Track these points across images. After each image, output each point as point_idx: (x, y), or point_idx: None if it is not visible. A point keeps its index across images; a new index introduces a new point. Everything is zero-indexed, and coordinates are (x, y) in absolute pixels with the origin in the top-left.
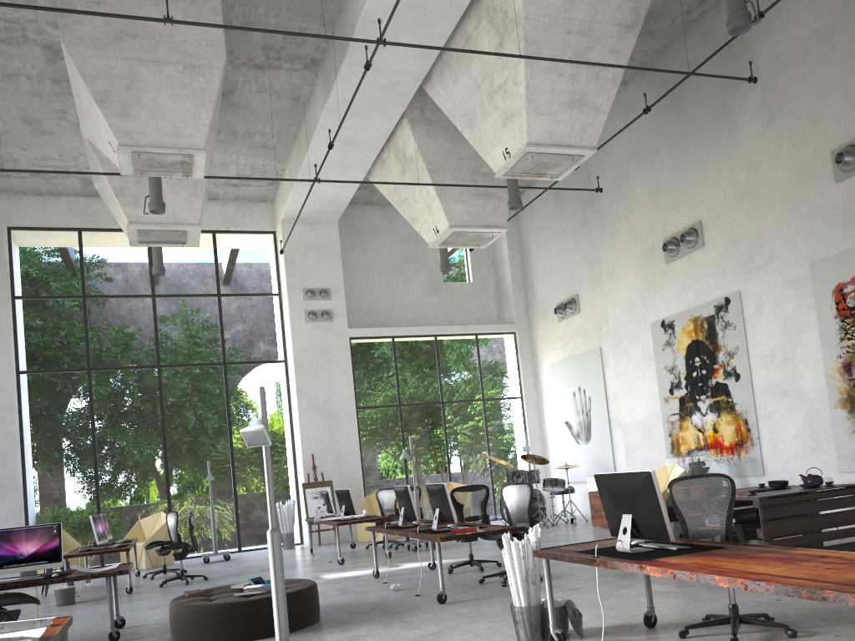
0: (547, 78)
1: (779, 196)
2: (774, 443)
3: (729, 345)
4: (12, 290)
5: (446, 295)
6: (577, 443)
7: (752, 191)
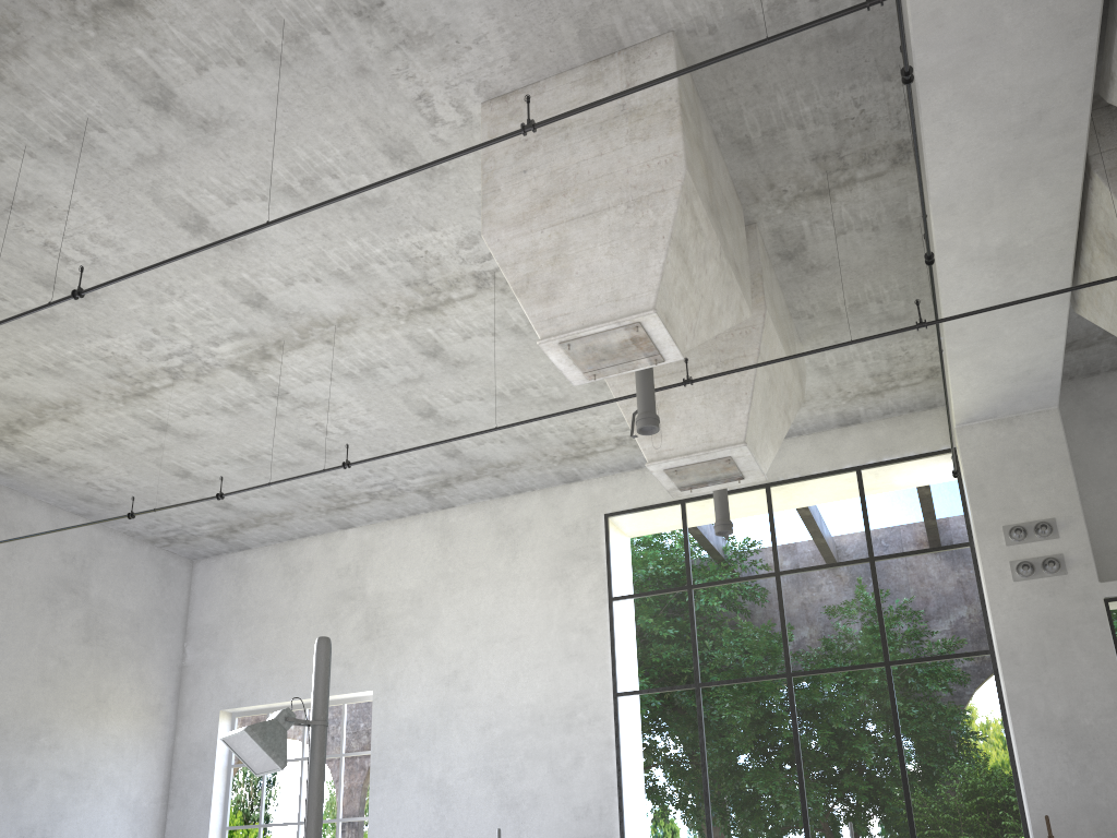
0: None
1: None
2: None
3: None
4: (609, 590)
5: None
6: None
7: None
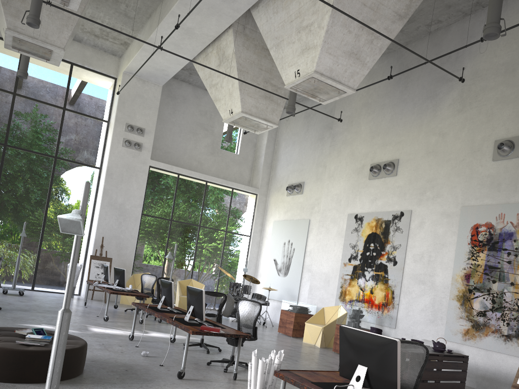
0: (341, 31)
1: (453, 158)
2: (407, 310)
3: (395, 241)
4: None
5: (220, 158)
6: (278, 275)
7: (437, 150)
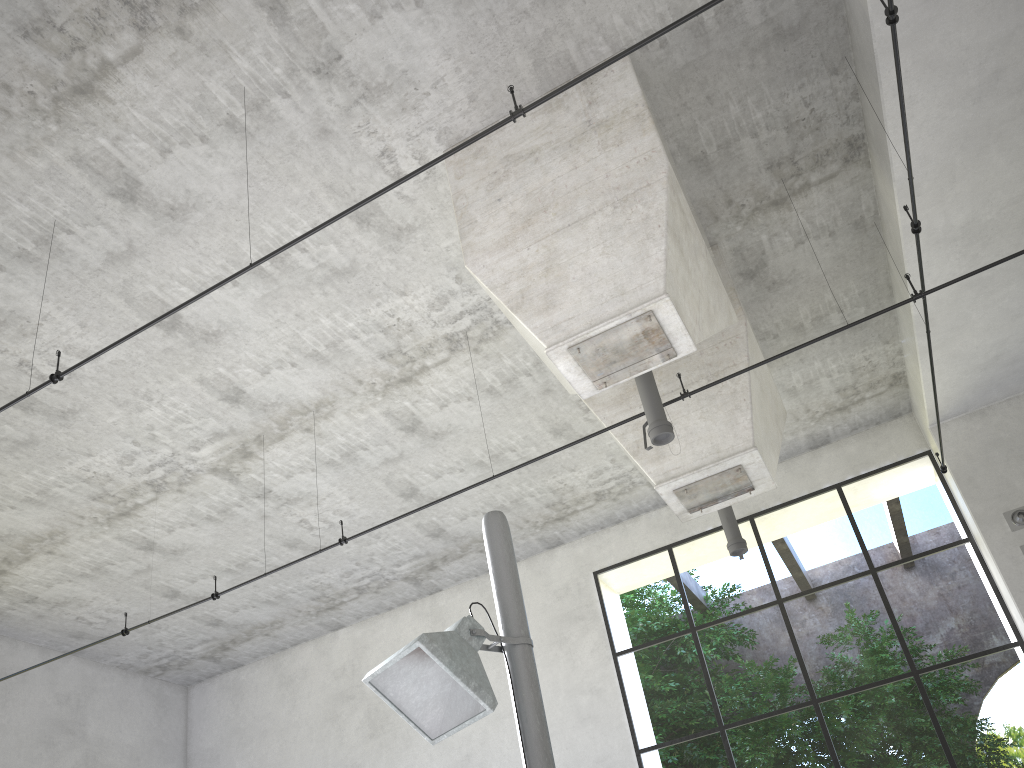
0: None
1: None
2: None
3: None
4: (611, 646)
5: None
6: None
7: None
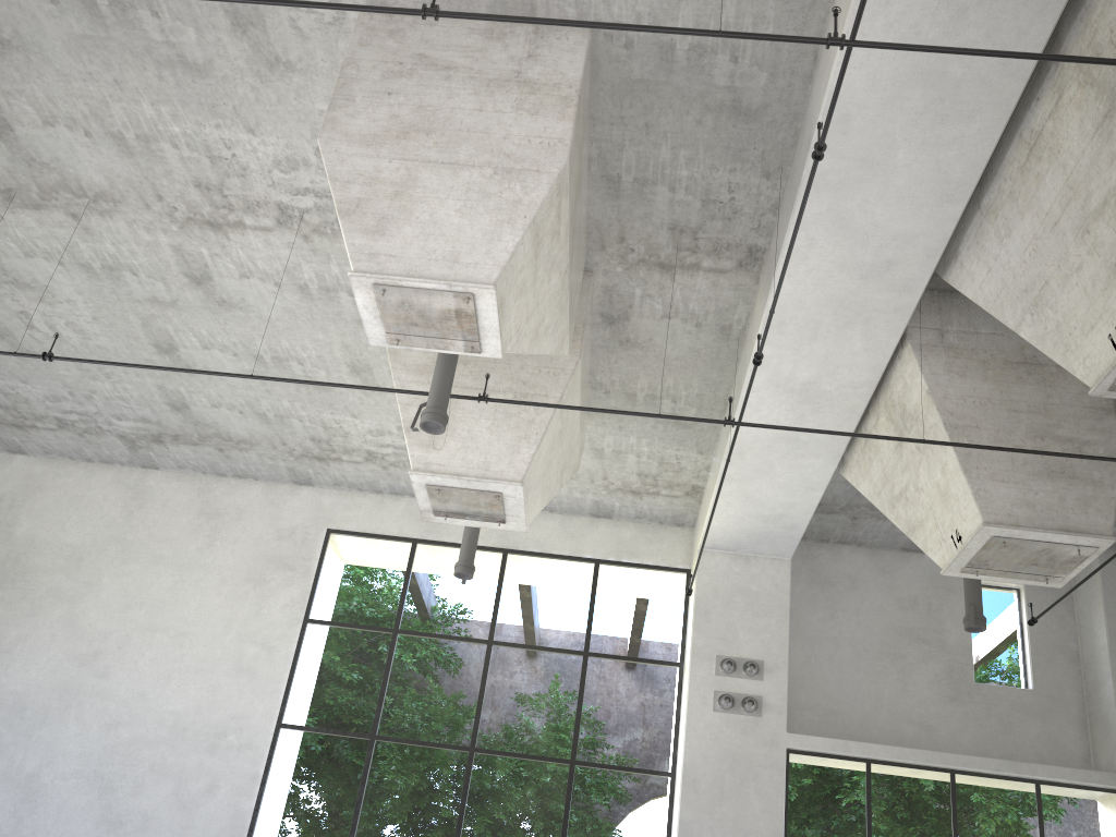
0: None
1: None
2: None
3: None
4: (307, 610)
5: (978, 706)
6: None
7: None
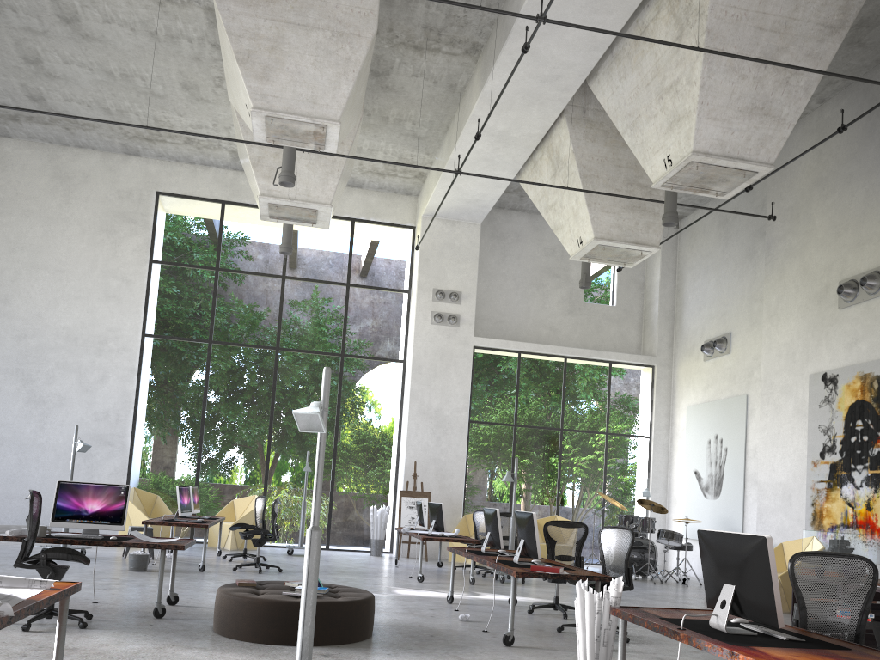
0: (726, 79)
1: None
2: None
3: None
4: (151, 254)
5: (584, 316)
6: (704, 497)
7: None
